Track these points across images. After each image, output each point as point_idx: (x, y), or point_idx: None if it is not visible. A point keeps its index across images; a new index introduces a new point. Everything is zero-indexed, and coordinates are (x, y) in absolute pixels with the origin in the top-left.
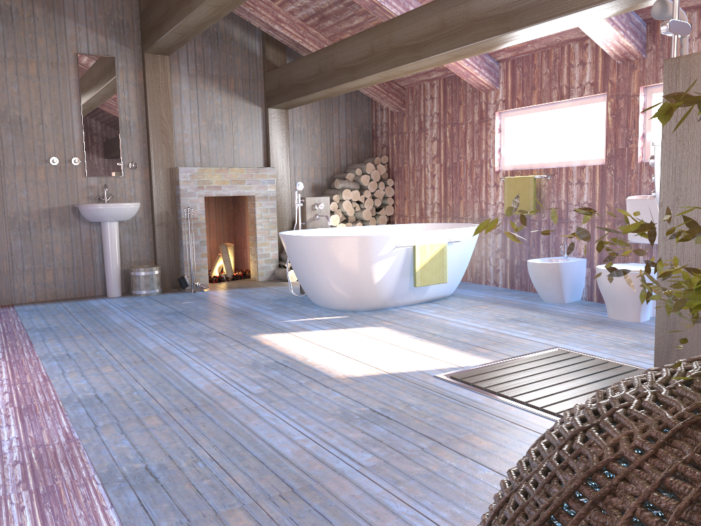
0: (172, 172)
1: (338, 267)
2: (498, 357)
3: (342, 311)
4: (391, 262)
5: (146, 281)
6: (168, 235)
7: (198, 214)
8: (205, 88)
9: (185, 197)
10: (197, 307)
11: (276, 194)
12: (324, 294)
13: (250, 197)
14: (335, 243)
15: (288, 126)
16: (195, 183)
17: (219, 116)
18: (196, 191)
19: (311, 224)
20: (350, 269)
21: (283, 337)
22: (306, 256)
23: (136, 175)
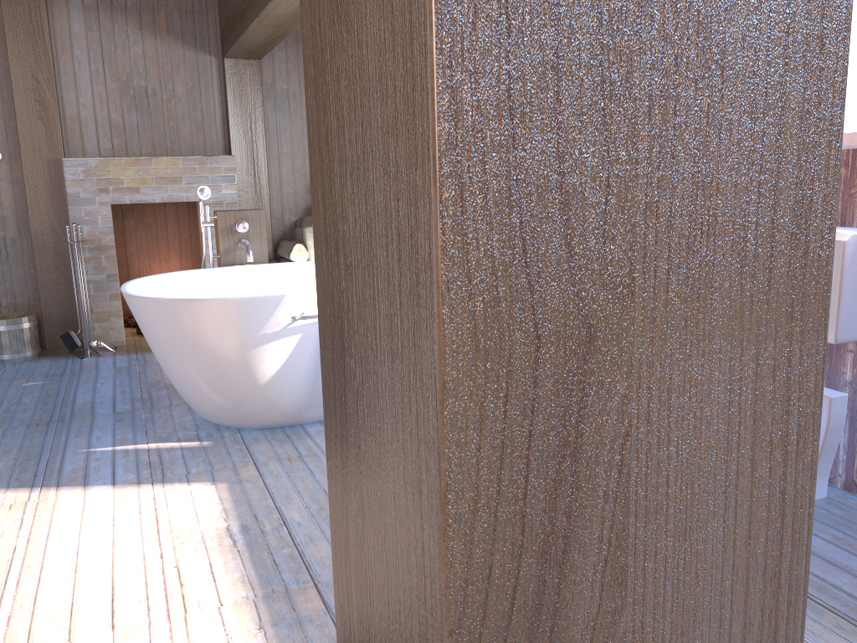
0: (58, 167)
1: (187, 354)
2: (310, 641)
3: (221, 427)
4: (291, 346)
5: (4, 341)
6: (56, 265)
7: (101, 232)
8: (114, 28)
9: (76, 206)
10: (24, 398)
11: (244, 199)
12: (184, 397)
13: (197, 204)
14: (172, 311)
15: (261, 87)
16: (93, 183)
17: (141, 73)
18: (96, 196)
19: (231, 258)
20: (207, 359)
21: (7, 506)
22: (142, 329)
23: (1, 172)
